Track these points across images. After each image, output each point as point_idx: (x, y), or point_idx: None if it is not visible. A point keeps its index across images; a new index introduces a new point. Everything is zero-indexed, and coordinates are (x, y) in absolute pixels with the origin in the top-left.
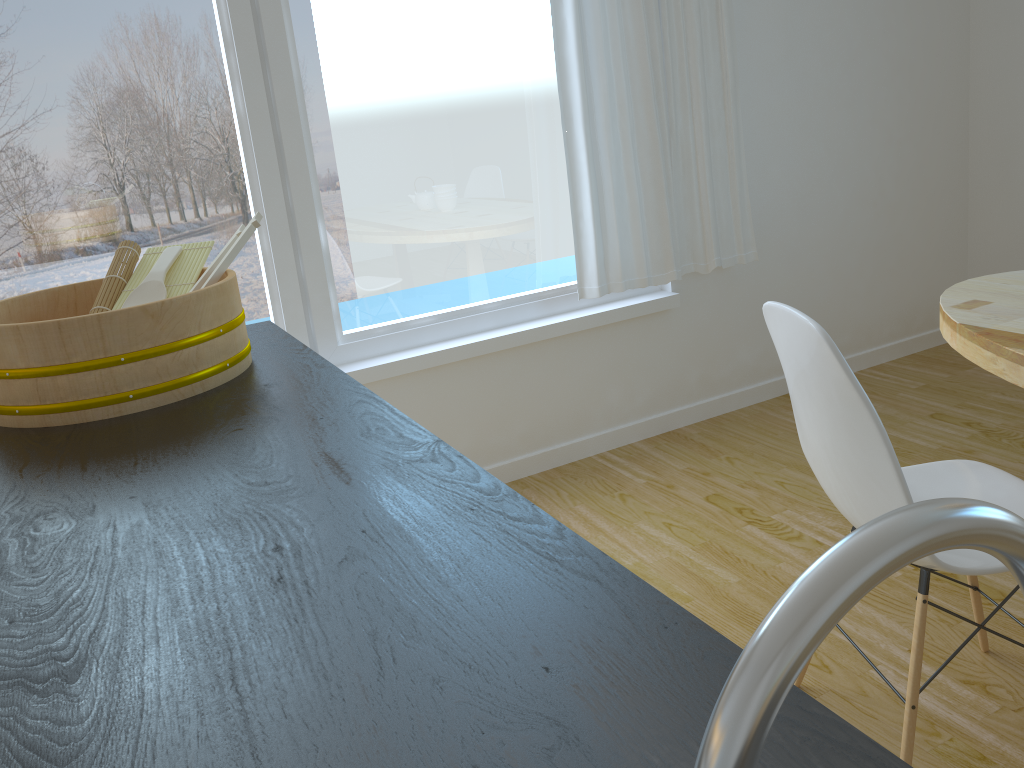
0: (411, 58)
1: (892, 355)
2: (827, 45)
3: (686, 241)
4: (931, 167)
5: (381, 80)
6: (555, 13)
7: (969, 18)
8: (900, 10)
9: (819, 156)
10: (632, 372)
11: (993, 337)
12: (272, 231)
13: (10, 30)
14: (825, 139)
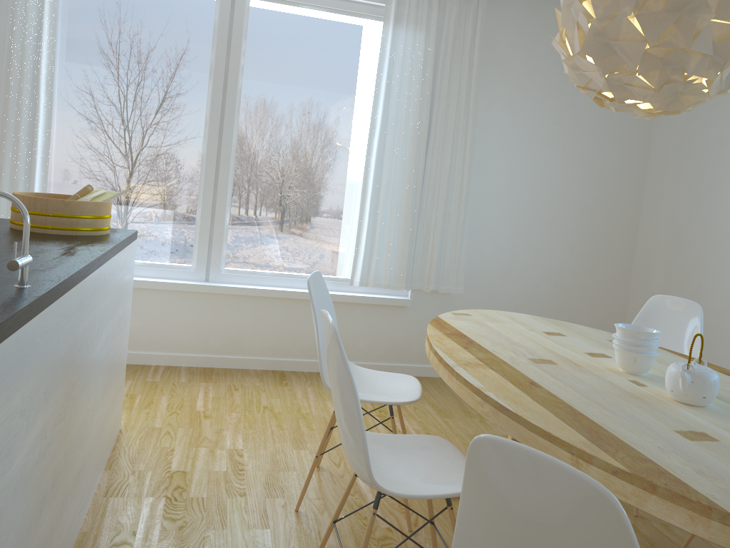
0: (294, 147)
1: None
2: (537, 189)
3: (419, 271)
4: (602, 273)
5: (276, 154)
6: (370, 141)
7: (642, 194)
8: (591, 180)
9: (521, 248)
10: (376, 335)
11: (434, 321)
12: (203, 210)
13: (117, 100)
14: (527, 240)
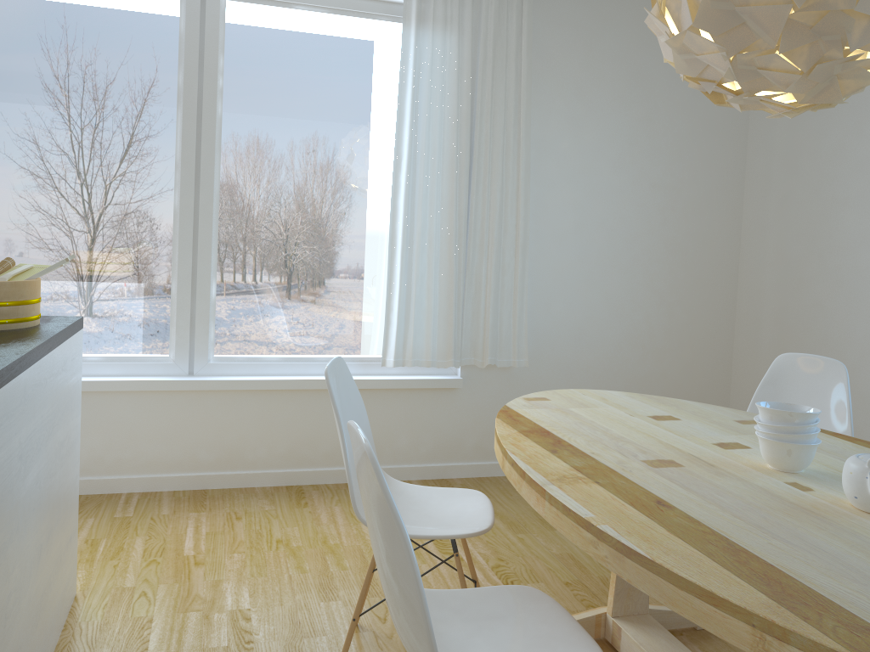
0: (296, 191)
1: None
2: (611, 226)
3: (470, 342)
4: (698, 327)
5: (273, 201)
6: (395, 177)
7: (741, 224)
8: (678, 210)
9: (597, 302)
10: (420, 428)
11: (503, 413)
12: (180, 281)
13: (52, 141)
14: (603, 291)
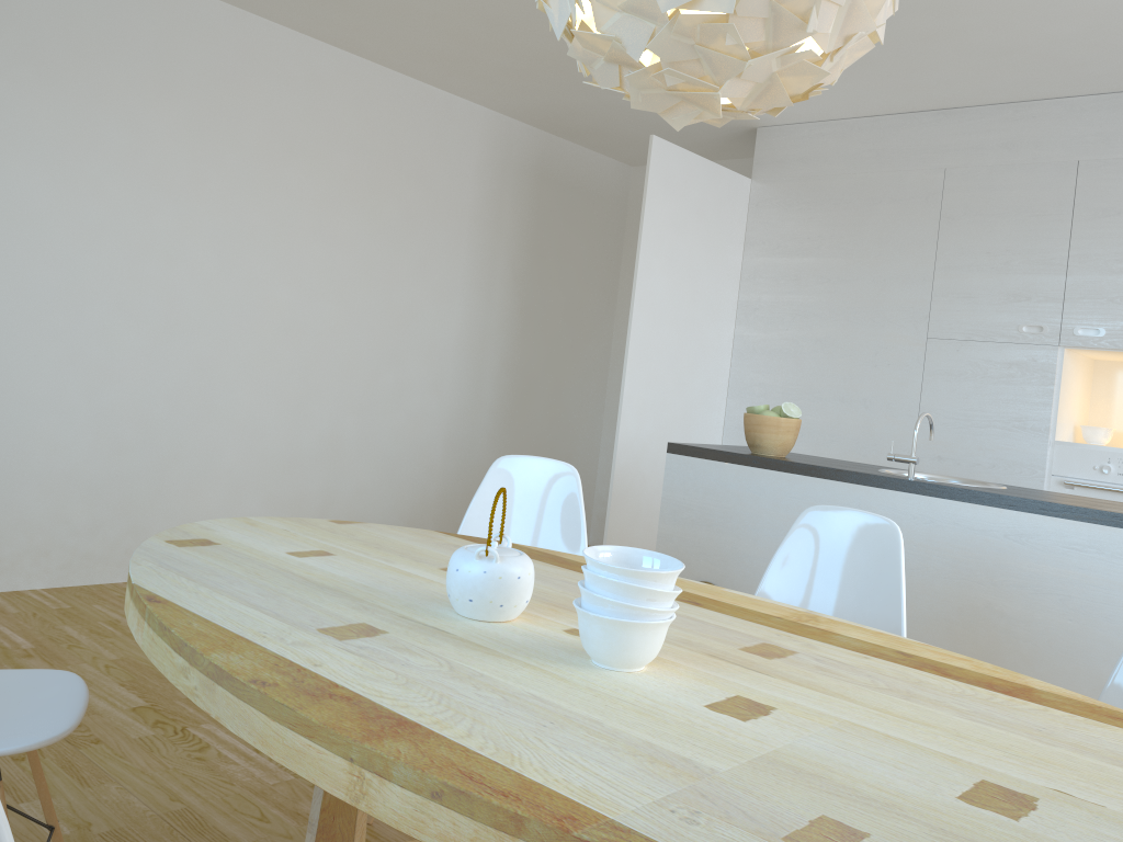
0: None
1: None
2: None
3: None
4: None
5: None
6: None
7: None
8: None
9: None
10: None
11: None
12: None
13: None
14: None
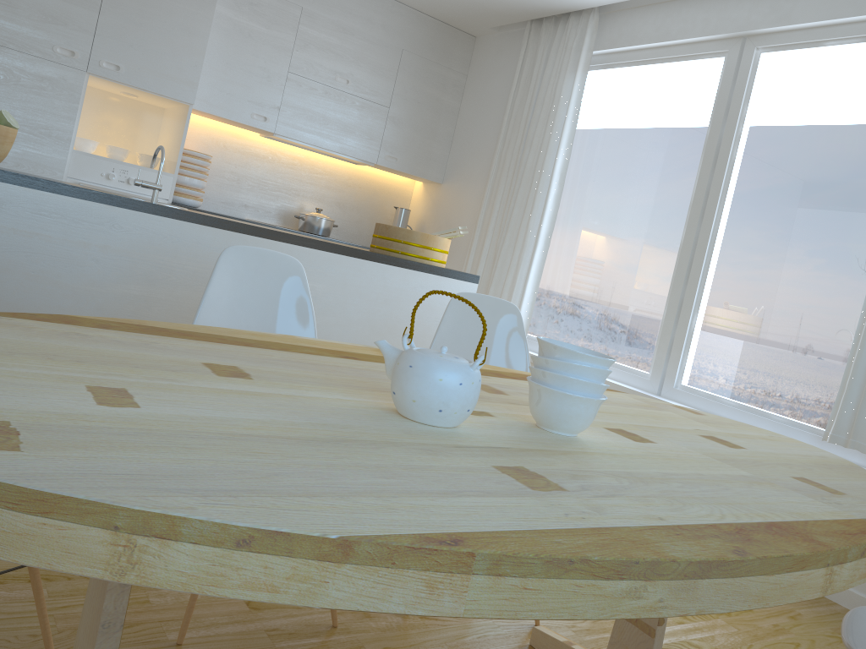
0: (789, 232)
1: None
2: None
3: None
4: None
5: (764, 242)
6: None
7: None
8: None
9: None
10: None
11: None
12: (668, 308)
13: (617, 188)
14: None
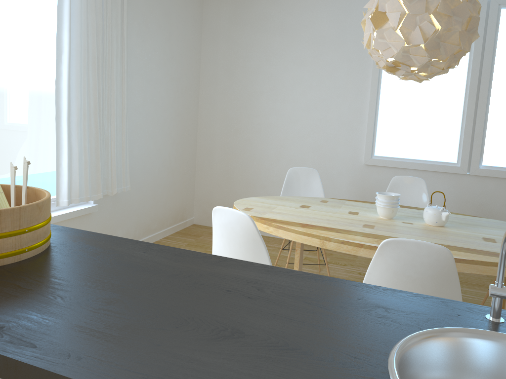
0: None
1: (170, 232)
2: (156, 101)
3: (104, 180)
4: (185, 155)
5: None
6: (57, 66)
7: (199, 99)
8: (179, 92)
9: (151, 146)
10: None
11: (266, 220)
12: None
13: None
14: (153, 139)
